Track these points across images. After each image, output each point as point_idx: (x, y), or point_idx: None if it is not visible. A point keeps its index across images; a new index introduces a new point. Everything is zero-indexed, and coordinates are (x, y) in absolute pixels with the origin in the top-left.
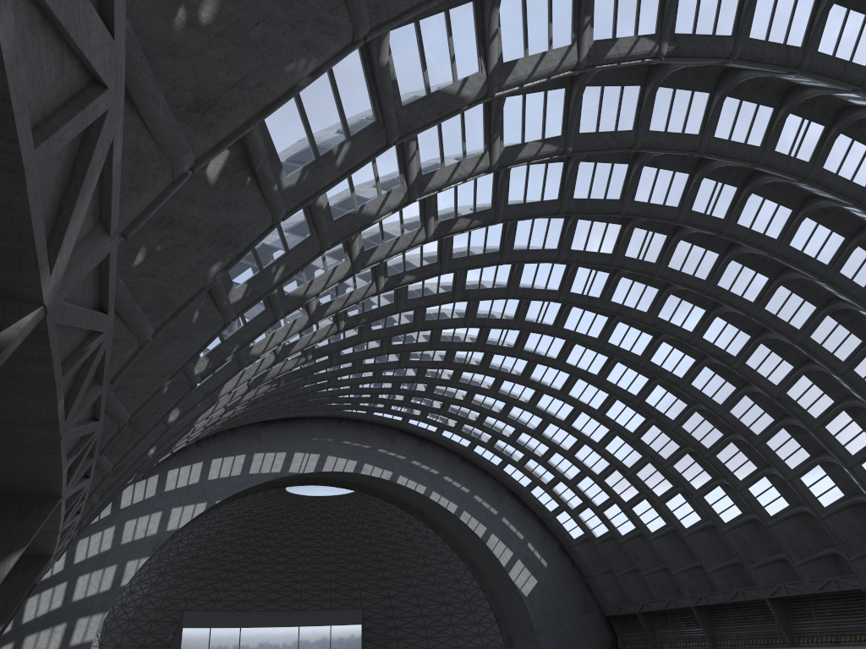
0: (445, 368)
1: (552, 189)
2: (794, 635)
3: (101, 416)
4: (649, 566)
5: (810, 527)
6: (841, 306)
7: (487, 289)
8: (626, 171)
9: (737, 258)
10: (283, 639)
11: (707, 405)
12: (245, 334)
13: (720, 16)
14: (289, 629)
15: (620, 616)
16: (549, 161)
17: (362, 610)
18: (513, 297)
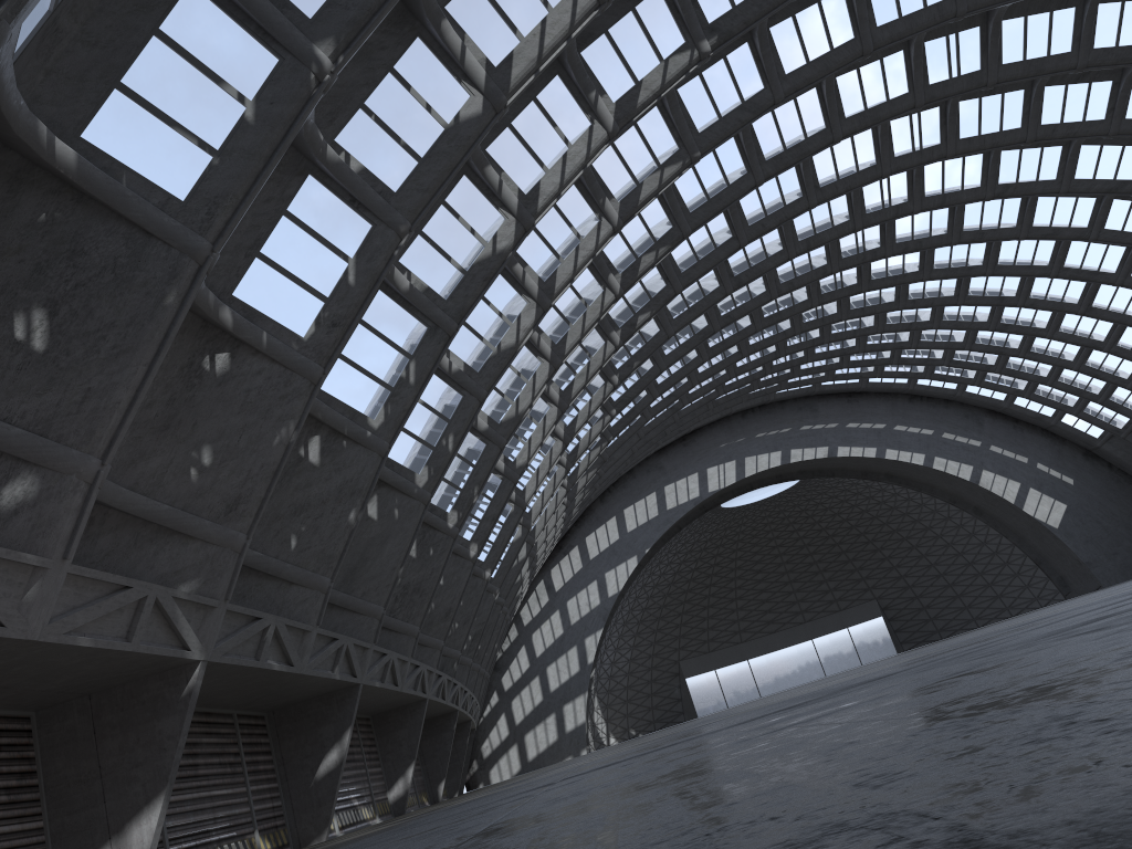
0: (797, 333)
1: (735, 167)
2: None
3: (336, 636)
4: None
5: None
6: None
7: (761, 262)
8: (816, 95)
9: (1053, 80)
10: (800, 657)
11: None
12: (478, 474)
13: None
14: (802, 645)
15: None
16: None
17: (876, 600)
18: (798, 253)
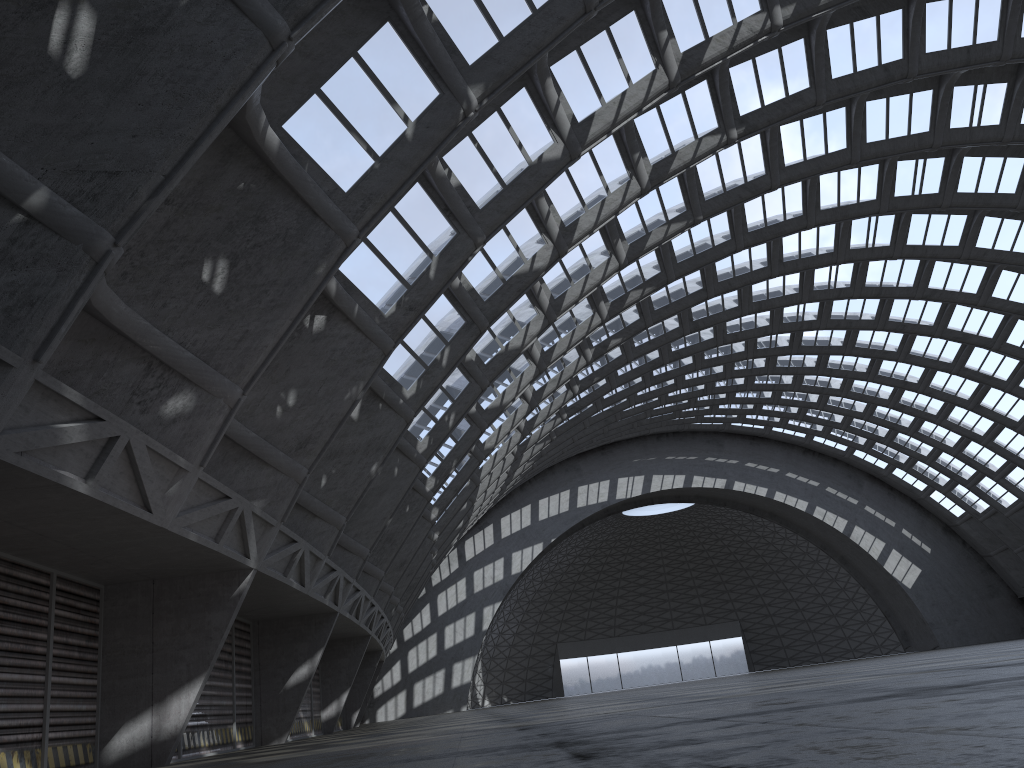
0: (727, 378)
1: (722, 232)
2: None
3: (335, 568)
4: None
5: None
6: None
7: (717, 314)
8: (800, 186)
9: (992, 212)
10: (663, 659)
11: None
12: (459, 450)
13: (788, 78)
14: (666, 649)
15: None
16: None
17: (739, 622)
18: (750, 312)
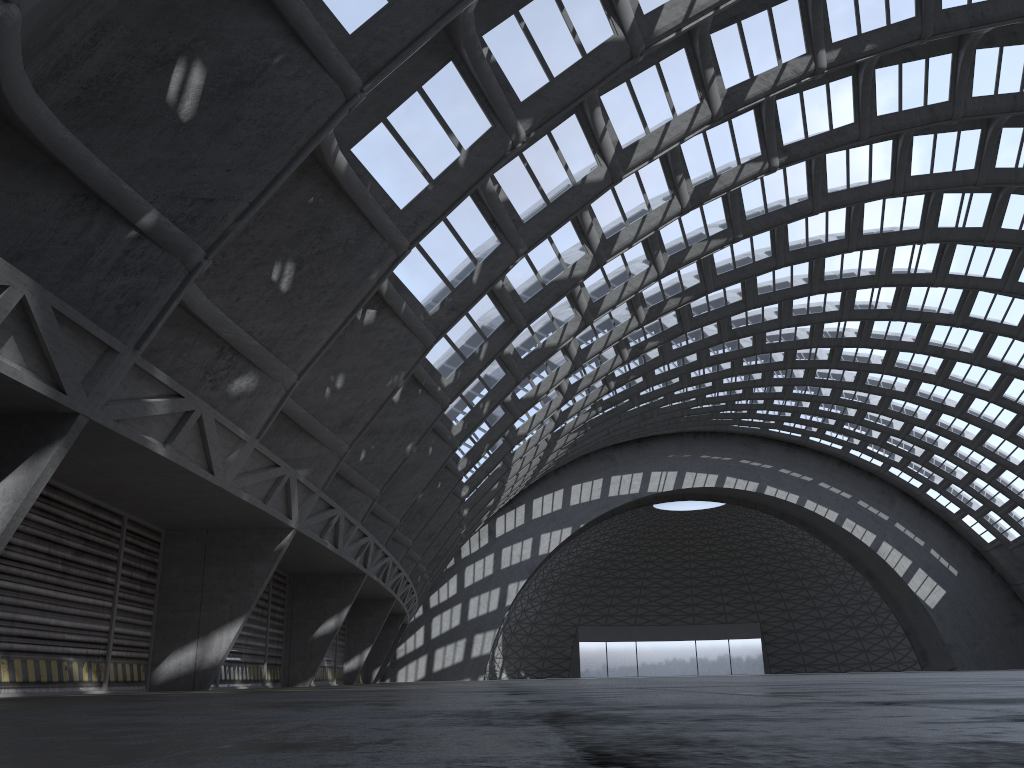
0: (764, 385)
1: (763, 249)
2: None
3: (367, 534)
4: None
5: None
6: None
7: (756, 324)
8: (845, 210)
9: None
10: (680, 652)
11: None
12: (492, 434)
13: (834, 112)
14: (685, 643)
15: None
16: None
17: (760, 624)
18: (788, 325)
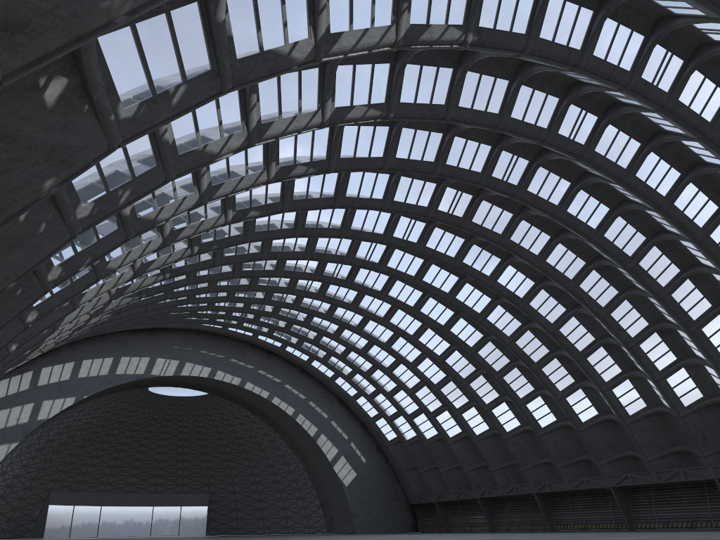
0: (288, 293)
1: (378, 148)
2: (553, 523)
3: None
4: (446, 465)
5: (571, 438)
6: (604, 263)
7: (324, 228)
8: (440, 139)
9: (527, 218)
10: (139, 516)
11: (498, 336)
12: (98, 248)
13: (516, 17)
14: (145, 508)
15: (421, 504)
16: (377, 125)
17: (209, 494)
18: (345, 236)
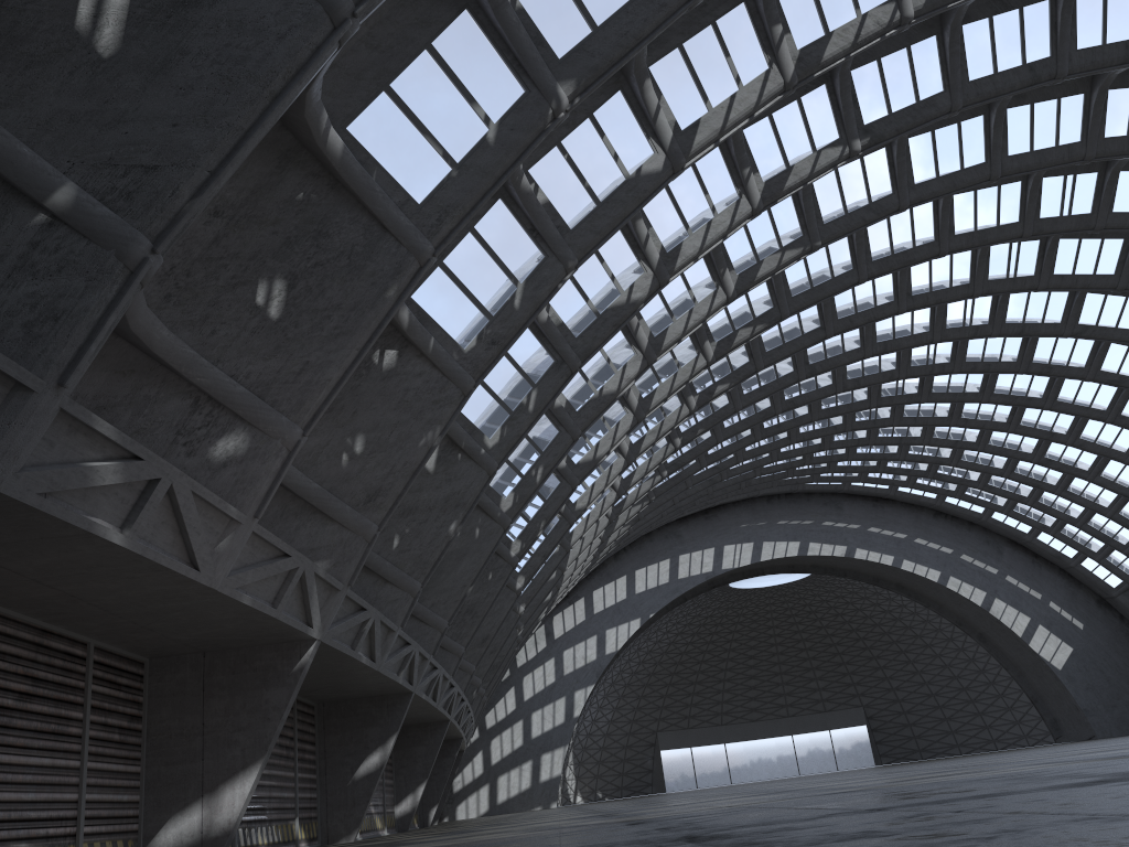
0: (847, 430)
1: (842, 261)
2: None
3: (410, 641)
4: None
5: None
6: None
7: (837, 356)
8: (931, 208)
9: None
10: (777, 751)
11: None
12: (548, 509)
13: (919, 80)
14: (781, 739)
15: None
16: None
17: (863, 708)
18: (873, 354)
